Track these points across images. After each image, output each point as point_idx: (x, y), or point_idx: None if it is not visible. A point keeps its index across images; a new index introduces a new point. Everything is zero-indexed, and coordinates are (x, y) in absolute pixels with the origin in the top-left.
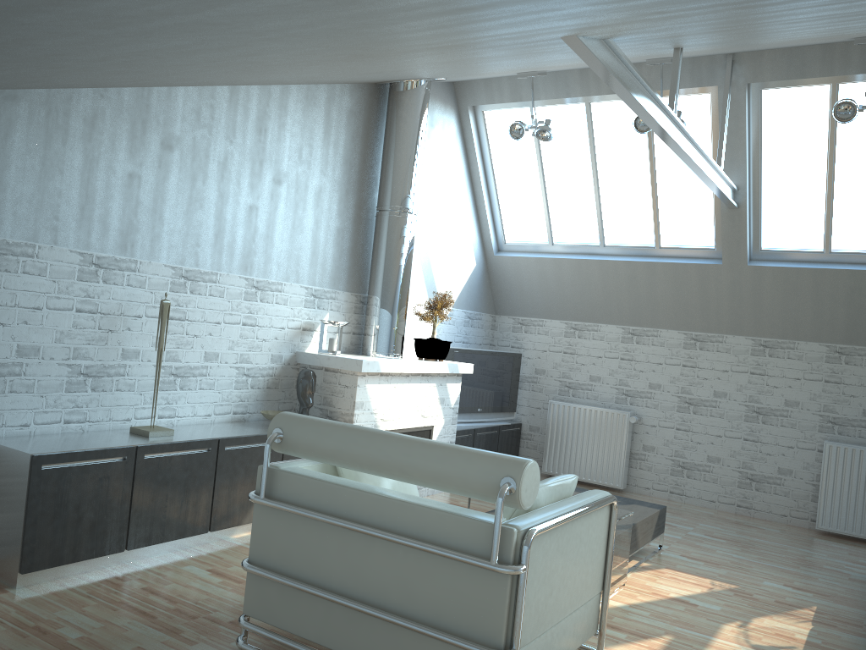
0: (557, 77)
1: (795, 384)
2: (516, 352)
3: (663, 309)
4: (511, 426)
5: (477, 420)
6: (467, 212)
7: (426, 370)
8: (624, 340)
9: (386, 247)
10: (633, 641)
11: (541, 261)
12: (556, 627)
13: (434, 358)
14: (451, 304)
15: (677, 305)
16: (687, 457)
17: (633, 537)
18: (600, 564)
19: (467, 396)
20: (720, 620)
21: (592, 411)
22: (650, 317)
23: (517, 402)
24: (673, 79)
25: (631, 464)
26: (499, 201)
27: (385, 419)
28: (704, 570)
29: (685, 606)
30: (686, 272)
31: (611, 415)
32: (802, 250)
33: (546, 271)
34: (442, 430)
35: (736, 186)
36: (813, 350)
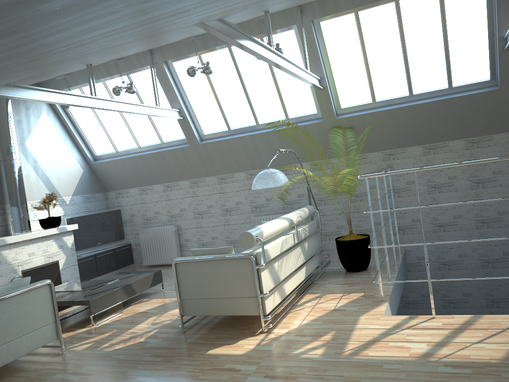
0: (82, 72)
1: (237, 194)
2: (116, 209)
3: (175, 172)
4: (123, 247)
5: (99, 249)
6: (68, 146)
7: (41, 235)
8: (165, 191)
9: (4, 179)
10: (95, 337)
11: (115, 161)
12: (12, 342)
13: (51, 227)
14: (57, 197)
15: (180, 168)
16: (203, 240)
17: (129, 290)
18: (48, 310)
19: (89, 239)
20: (151, 316)
21: (157, 229)
22: (172, 177)
23: (127, 233)
24: (89, 79)
25: (182, 250)
26: (85, 136)
27: (20, 265)
28: (174, 294)
29: (142, 314)
30: (177, 153)
31: (166, 229)
32: (220, 131)
33: (119, 165)
34: (66, 260)
35: (179, 109)
36: (241, 176)
